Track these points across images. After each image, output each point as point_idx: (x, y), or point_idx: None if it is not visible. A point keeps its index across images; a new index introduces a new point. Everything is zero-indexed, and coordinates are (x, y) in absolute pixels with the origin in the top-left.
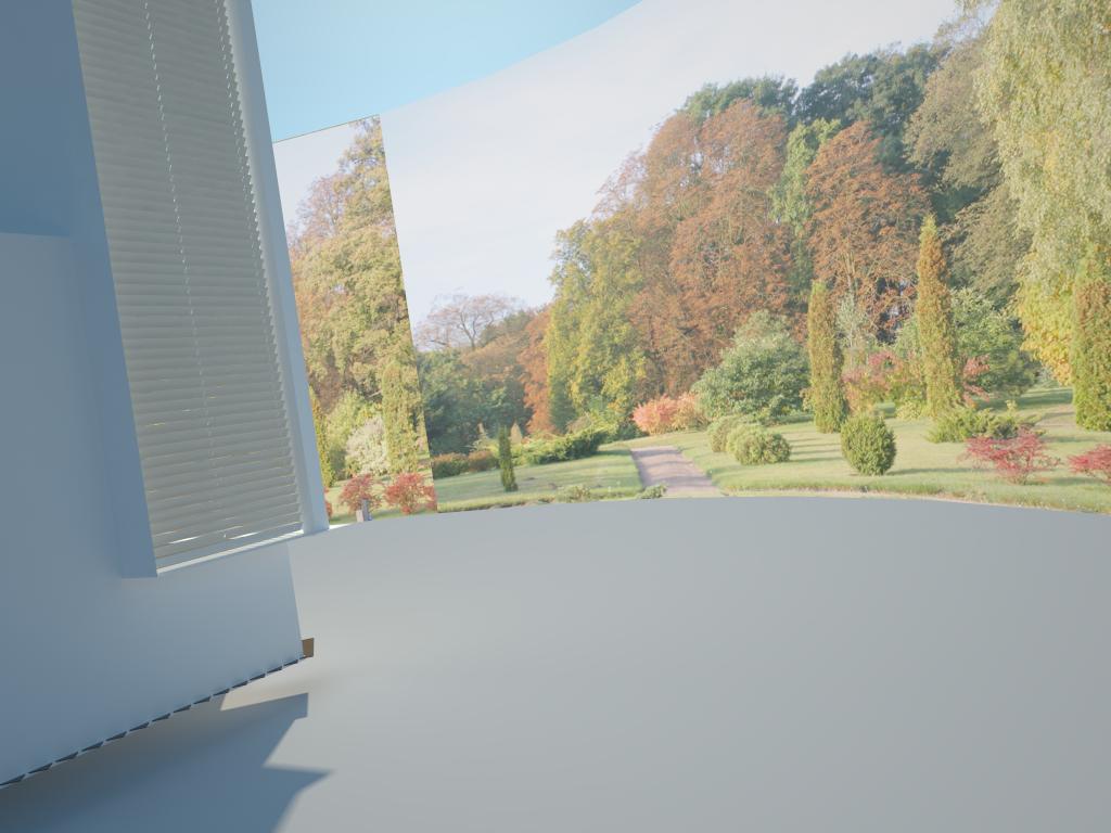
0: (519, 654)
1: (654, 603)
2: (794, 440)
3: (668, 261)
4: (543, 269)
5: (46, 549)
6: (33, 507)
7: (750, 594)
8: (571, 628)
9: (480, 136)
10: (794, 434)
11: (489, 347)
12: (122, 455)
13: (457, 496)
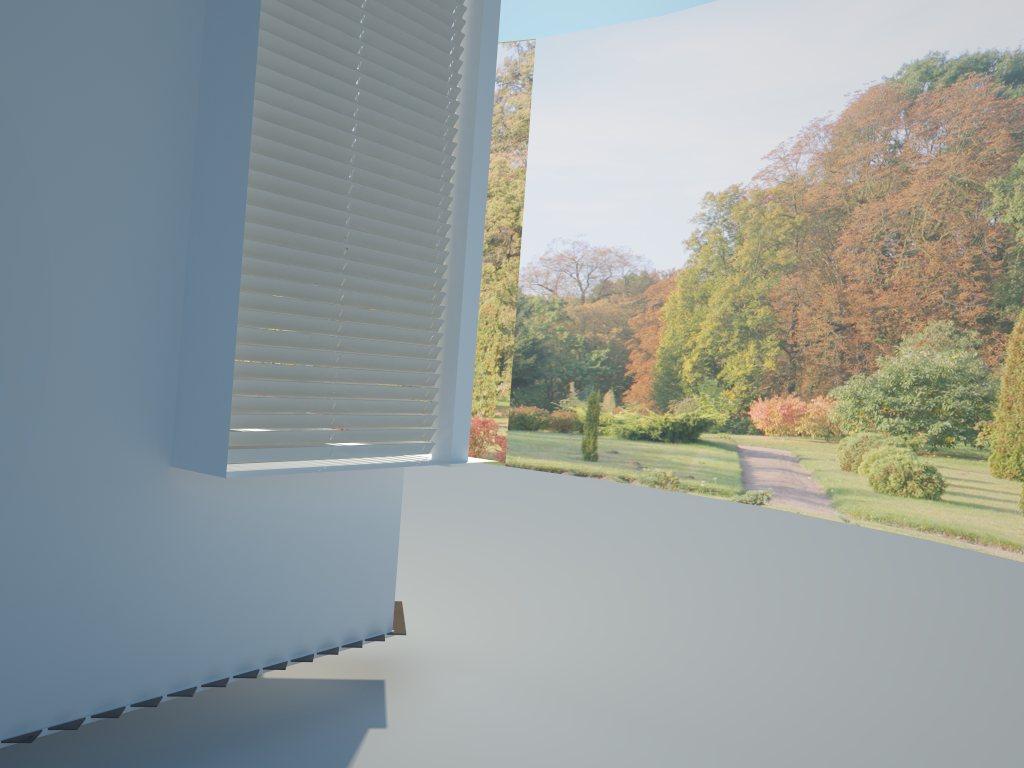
0: (683, 697)
1: (848, 659)
2: (953, 478)
3: (834, 247)
4: (679, 231)
5: (64, 393)
6: (58, 321)
7: (993, 682)
8: (742, 670)
9: (640, 78)
10: (955, 471)
11: (600, 304)
12: (213, 275)
13: (529, 452)
